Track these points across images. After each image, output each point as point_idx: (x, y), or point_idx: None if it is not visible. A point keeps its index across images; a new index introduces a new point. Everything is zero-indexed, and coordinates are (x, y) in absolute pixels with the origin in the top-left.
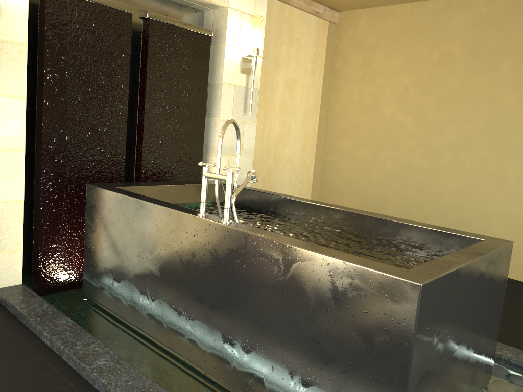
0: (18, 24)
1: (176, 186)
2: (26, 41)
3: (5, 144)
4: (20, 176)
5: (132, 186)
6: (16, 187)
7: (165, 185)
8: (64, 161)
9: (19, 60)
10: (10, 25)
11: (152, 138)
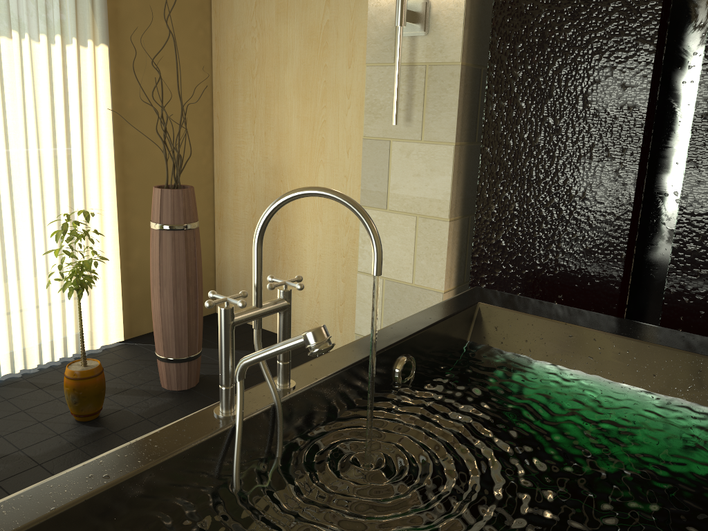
0: (451, 35)
1: (625, 339)
2: (459, 57)
3: (426, 209)
4: (441, 256)
5: (513, 310)
6: (435, 271)
7: (592, 329)
8: (506, 245)
9: (449, 89)
10: (441, 39)
11: (704, 223)
